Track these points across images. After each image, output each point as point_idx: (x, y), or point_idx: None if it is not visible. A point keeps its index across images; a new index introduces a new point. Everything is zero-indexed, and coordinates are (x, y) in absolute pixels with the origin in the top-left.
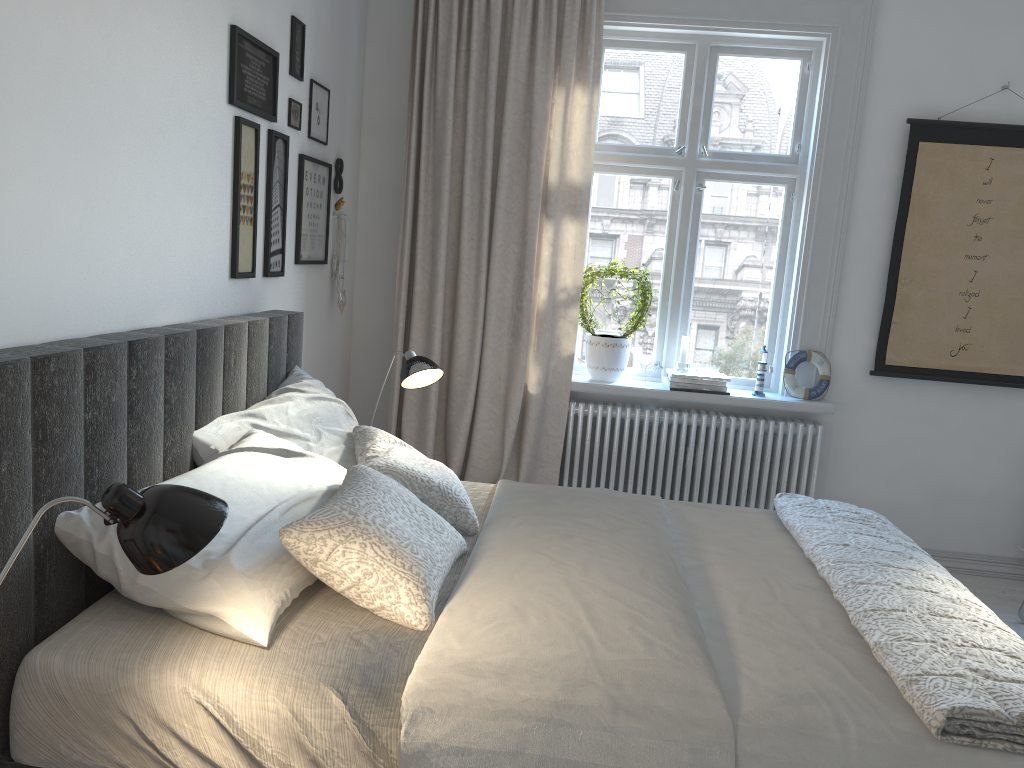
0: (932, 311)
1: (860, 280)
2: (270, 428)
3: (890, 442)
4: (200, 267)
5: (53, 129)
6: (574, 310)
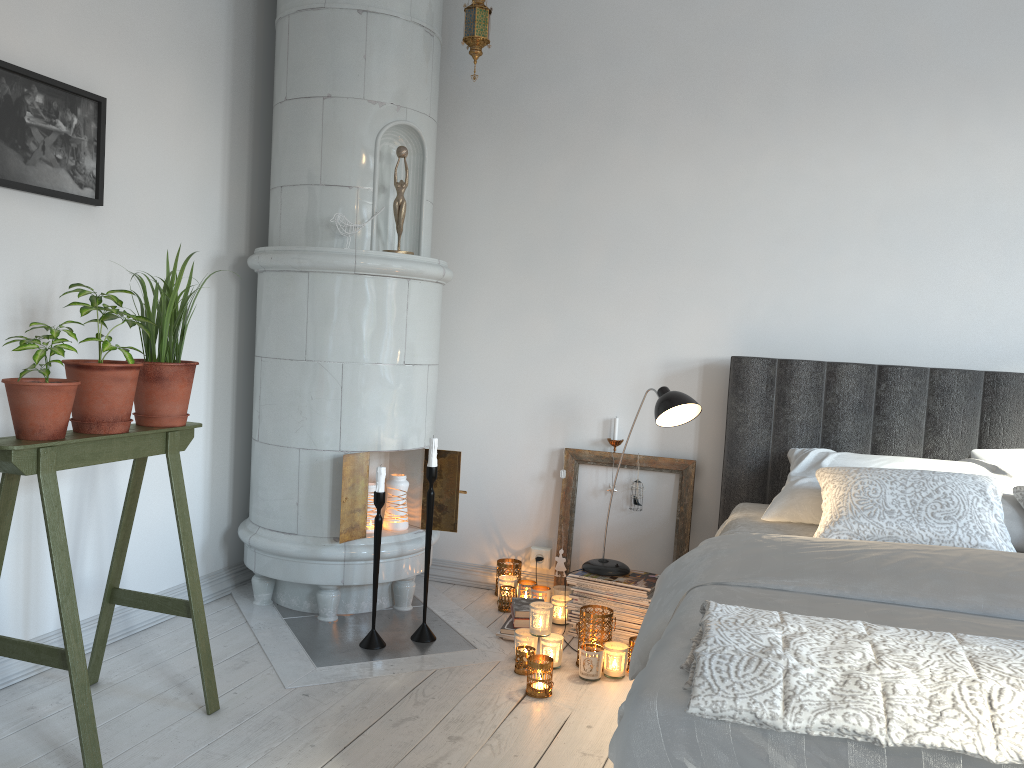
0: None
1: None
2: None
3: None
4: None
5: (879, 243)
6: None
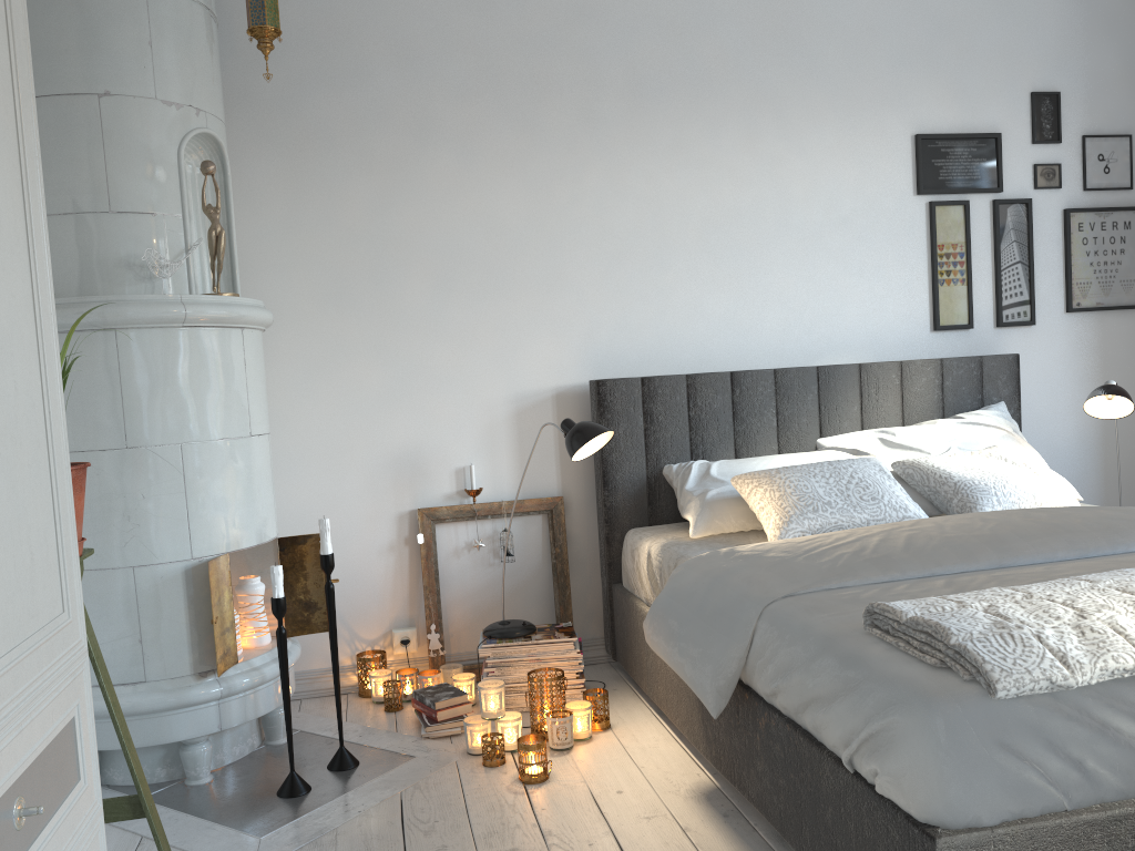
0: None
1: None
2: (893, 442)
3: None
4: (882, 324)
5: (704, 255)
6: None
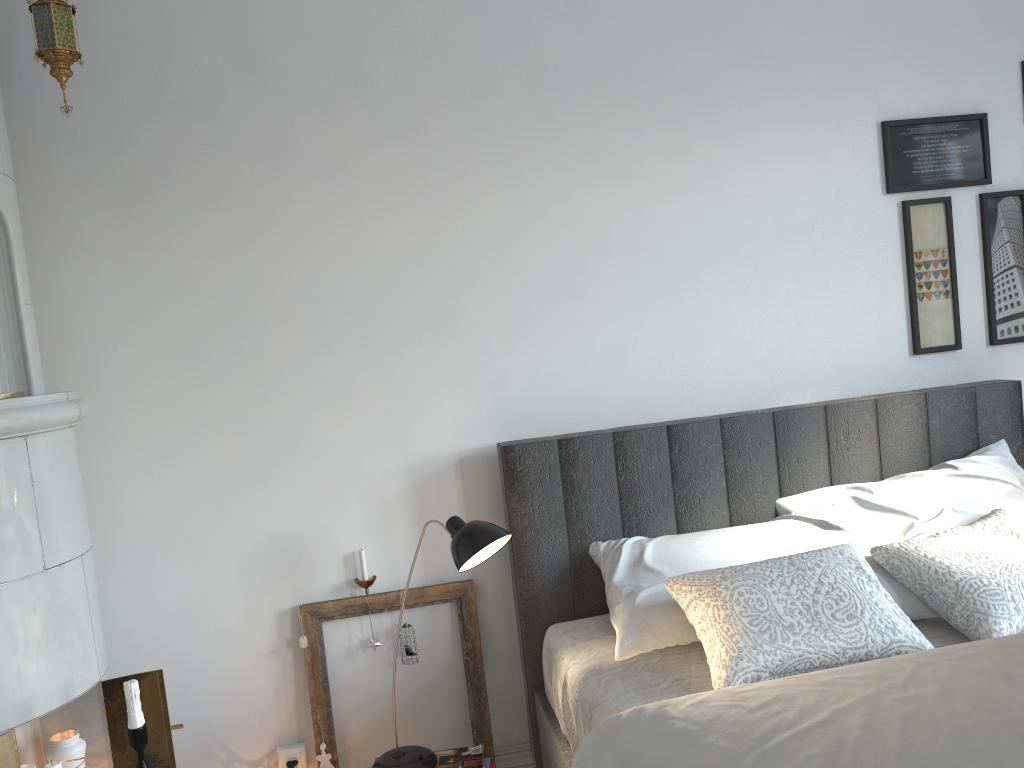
0: None
1: None
2: (870, 502)
3: None
4: (850, 351)
5: (631, 283)
6: None
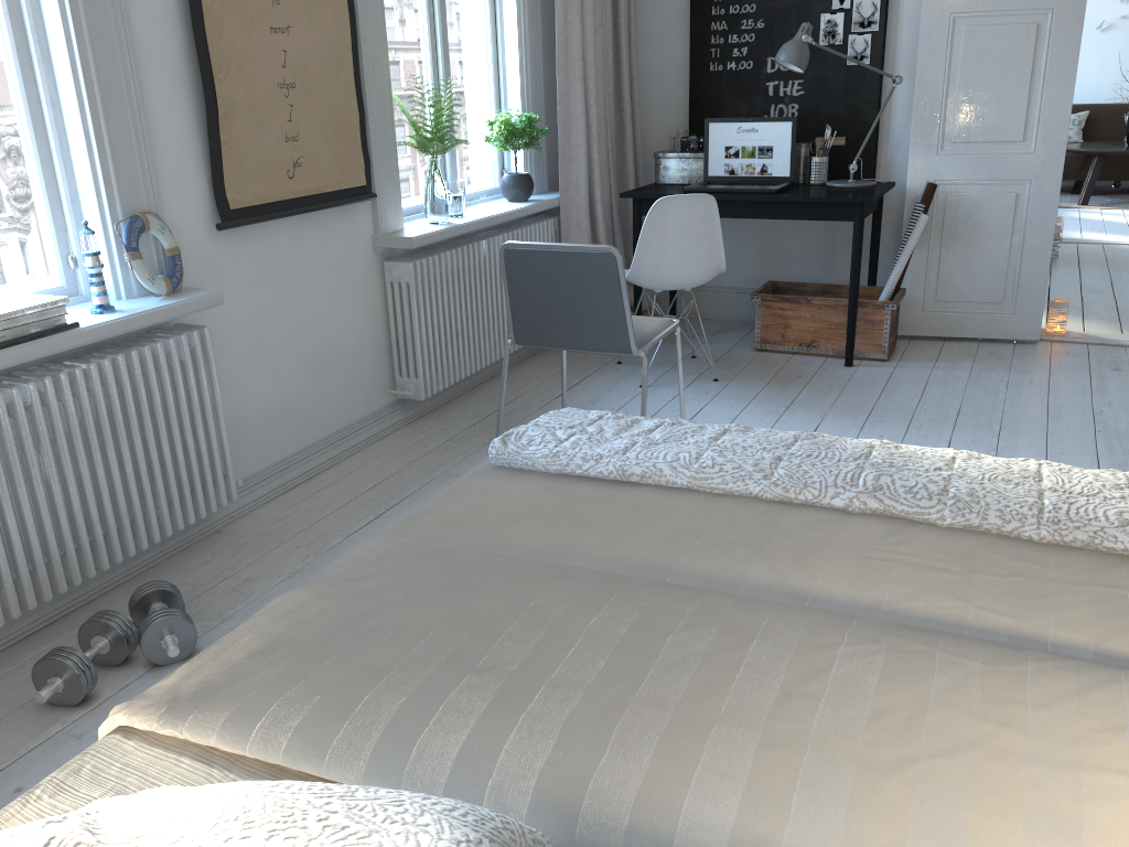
0: (258, 117)
1: (163, 81)
2: None
3: (259, 320)
4: None
5: None
6: None
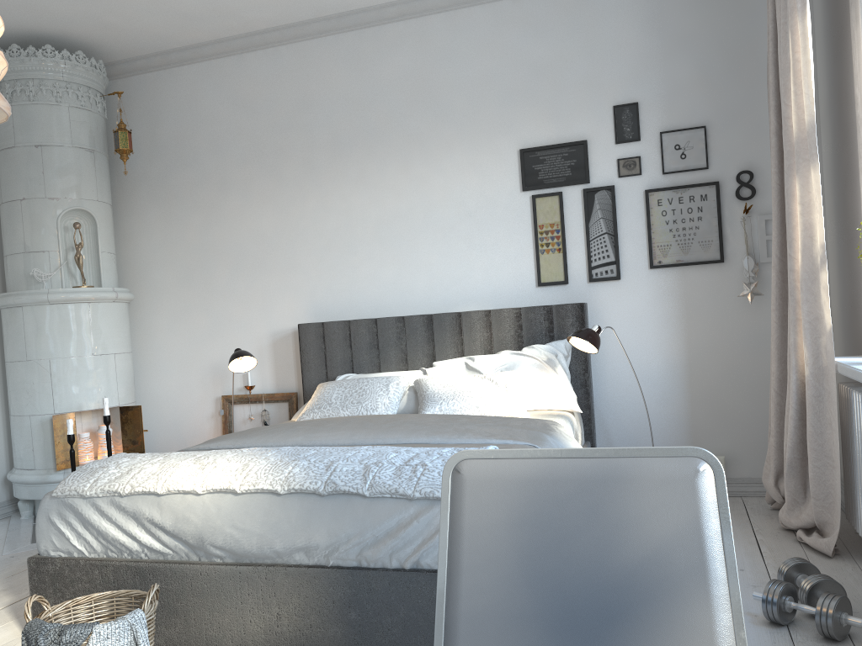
0: None
1: None
2: (469, 365)
3: None
4: (499, 283)
5: (378, 243)
6: (823, 273)
